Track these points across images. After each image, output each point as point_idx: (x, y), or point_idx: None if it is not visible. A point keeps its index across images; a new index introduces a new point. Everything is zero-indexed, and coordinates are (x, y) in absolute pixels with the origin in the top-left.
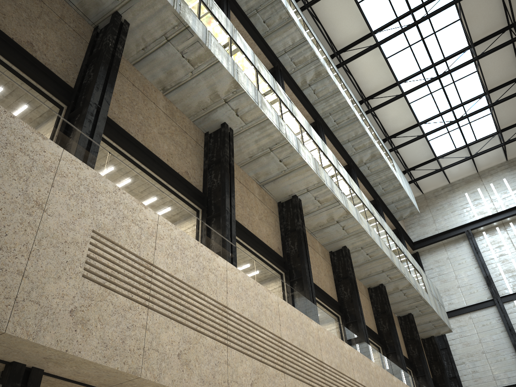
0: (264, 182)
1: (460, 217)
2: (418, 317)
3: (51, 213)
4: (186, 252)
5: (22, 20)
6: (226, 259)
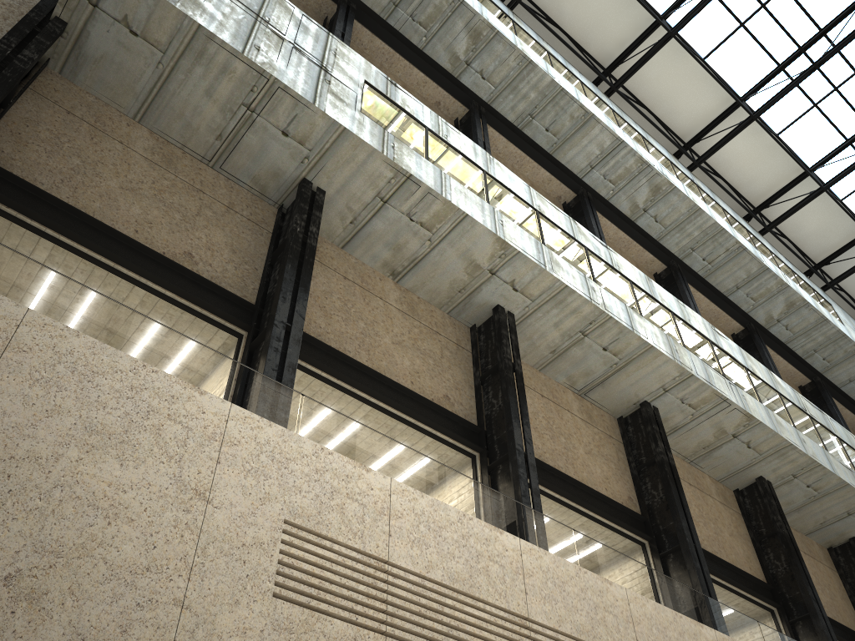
0: (586, 388)
1: None
2: None
3: (218, 504)
4: (444, 532)
5: (176, 225)
6: (517, 535)
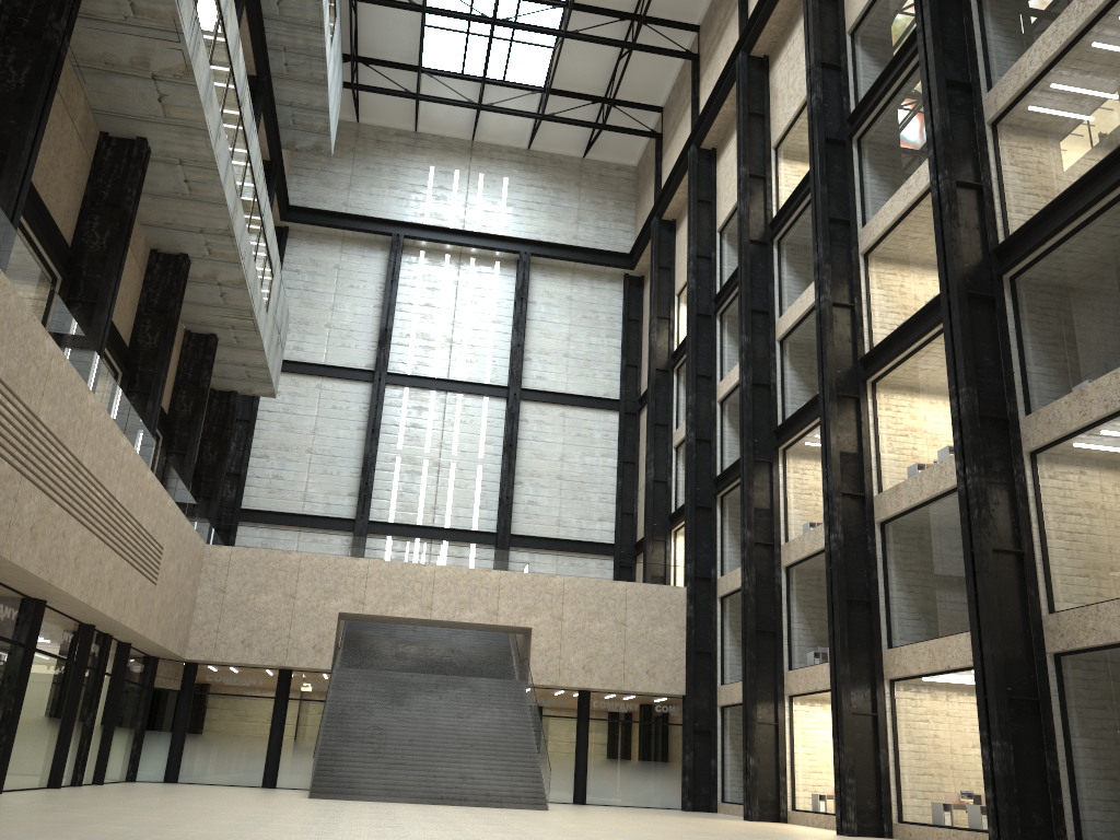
0: None
1: (398, 205)
2: (227, 348)
3: None
4: None
5: None
6: None
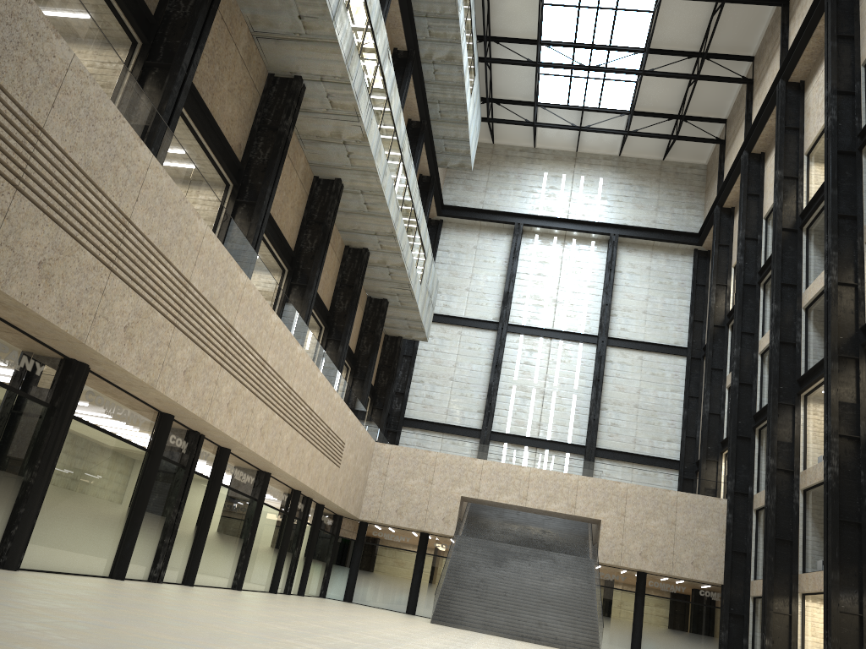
0: (262, 35)
1: (520, 202)
2: (394, 308)
3: None
4: (98, 124)
5: None
6: (153, 152)
